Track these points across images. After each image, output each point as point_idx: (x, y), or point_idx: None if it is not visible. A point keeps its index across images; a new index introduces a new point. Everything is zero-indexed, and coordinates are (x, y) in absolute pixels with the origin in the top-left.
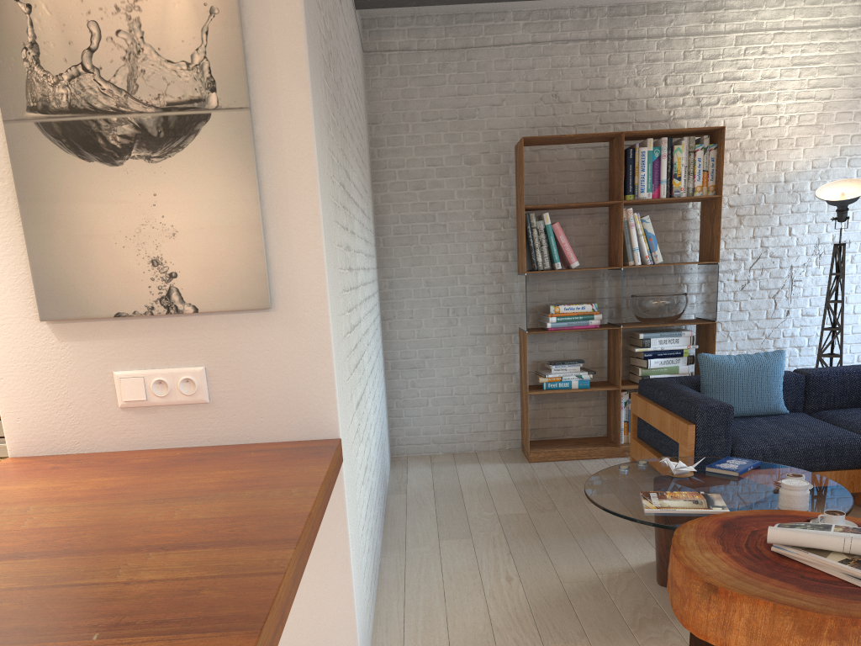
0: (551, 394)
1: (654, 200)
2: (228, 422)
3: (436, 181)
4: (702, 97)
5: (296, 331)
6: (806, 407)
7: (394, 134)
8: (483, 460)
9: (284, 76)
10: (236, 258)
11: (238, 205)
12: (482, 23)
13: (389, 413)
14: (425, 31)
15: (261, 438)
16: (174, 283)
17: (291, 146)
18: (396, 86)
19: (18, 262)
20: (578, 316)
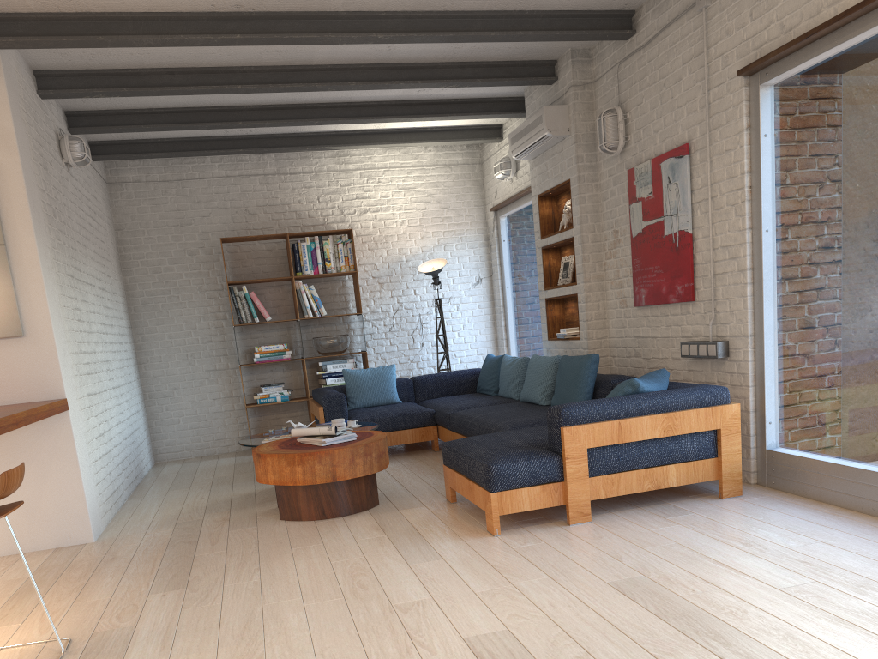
0: (269, 408)
1: (314, 275)
2: (5, 393)
3: (169, 267)
4: (344, 209)
5: (38, 346)
6: (417, 399)
7: (135, 236)
8: (221, 457)
9: (21, 229)
10: (3, 312)
11: (2, 288)
12: (189, 165)
13: (151, 430)
14: (150, 169)
15: (23, 400)
16: None
17: (27, 260)
18: (133, 205)
19: None
20: (275, 353)
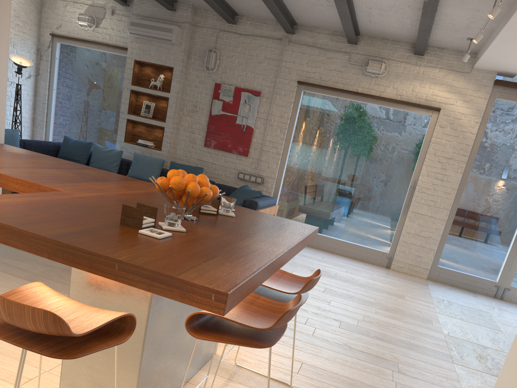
0: None
1: None
2: None
3: None
4: None
5: None
6: None
7: None
8: None
9: None
10: None
11: None
12: None
13: None
14: None
15: None
16: None
17: (3, 23)
18: None
19: None
20: None
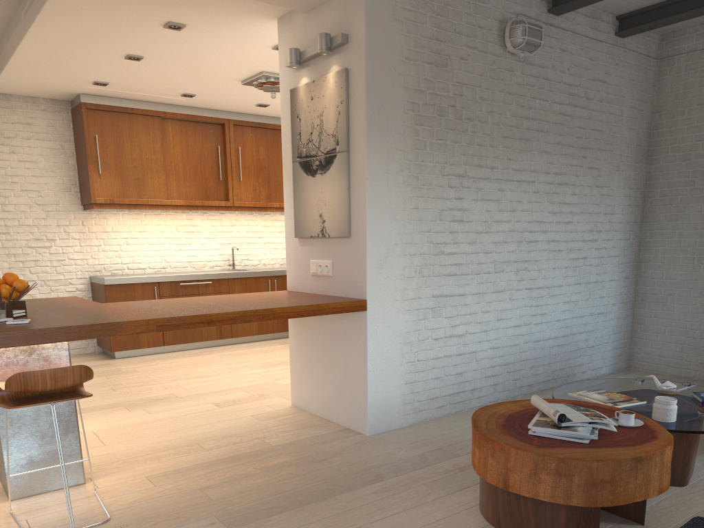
0: None
1: None
2: (336, 286)
3: (700, 153)
4: None
5: (356, 248)
6: None
7: (672, 118)
8: None
9: (358, 135)
10: (340, 214)
11: (341, 192)
12: None
13: (633, 334)
14: None
15: (344, 295)
16: (324, 224)
17: (359, 166)
18: (679, 81)
19: (293, 214)
20: None
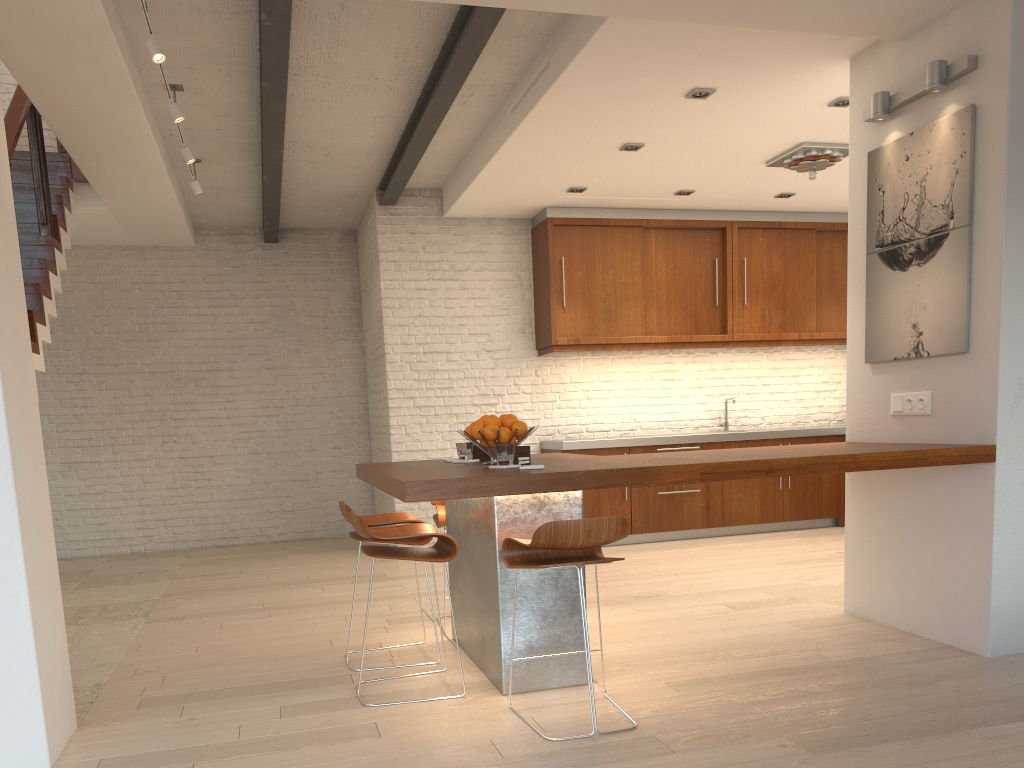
0: None
1: None
2: (937, 428)
3: None
4: None
5: (979, 367)
6: None
7: None
8: None
9: (991, 199)
10: (950, 320)
11: (955, 287)
12: None
13: None
14: None
15: (952, 441)
16: (920, 338)
17: (990, 244)
18: None
19: (863, 330)
20: None
